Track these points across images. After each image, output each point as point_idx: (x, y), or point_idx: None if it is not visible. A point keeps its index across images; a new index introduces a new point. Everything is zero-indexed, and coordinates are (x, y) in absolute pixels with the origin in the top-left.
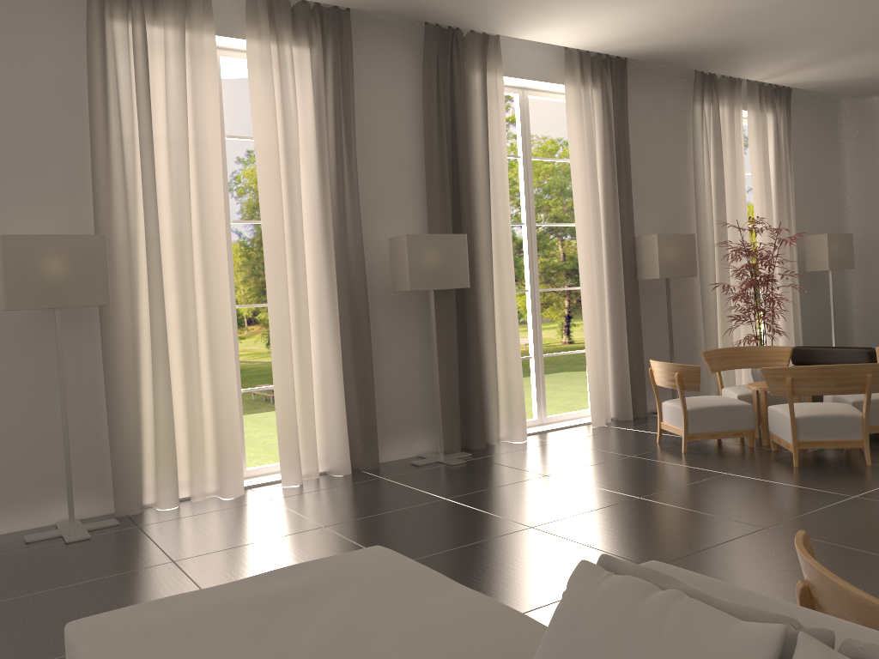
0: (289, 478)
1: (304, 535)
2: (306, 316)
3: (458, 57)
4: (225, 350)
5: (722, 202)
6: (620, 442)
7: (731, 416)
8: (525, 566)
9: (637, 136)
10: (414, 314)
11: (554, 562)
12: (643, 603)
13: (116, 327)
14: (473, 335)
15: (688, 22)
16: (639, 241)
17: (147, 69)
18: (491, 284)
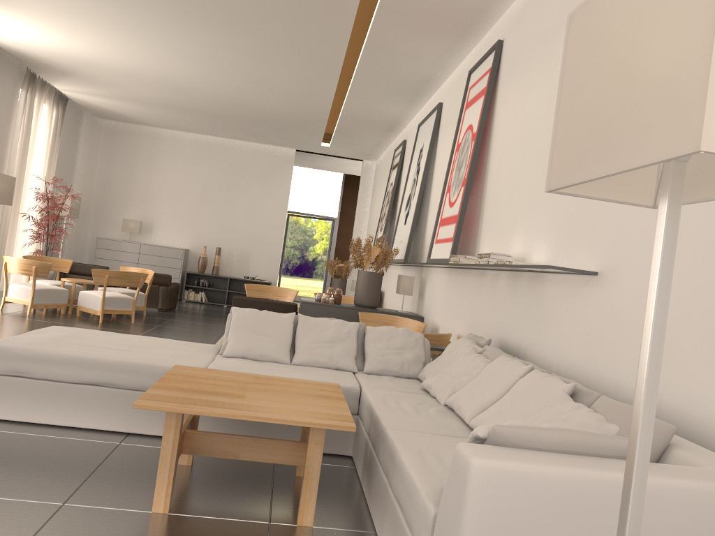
0: None
1: None
2: None
3: None
4: None
5: (25, 160)
6: None
7: (58, 295)
8: None
9: None
10: None
11: None
12: (261, 312)
13: None
14: None
15: (63, 54)
16: None
17: None
18: None
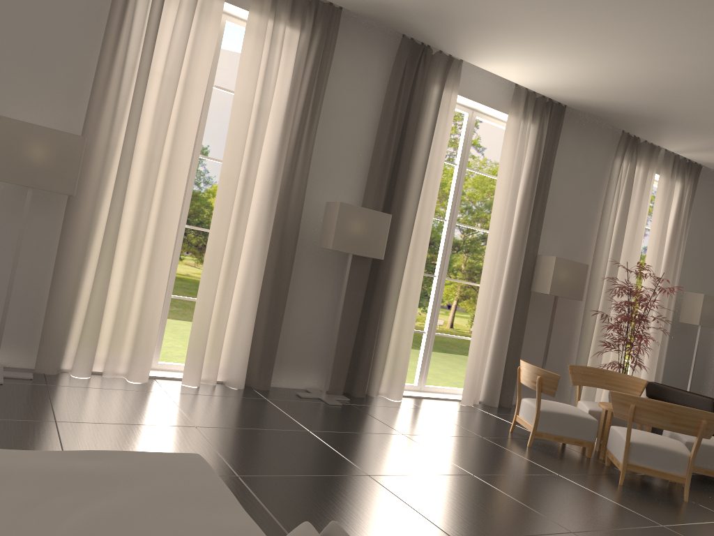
0: (189, 379)
1: (175, 429)
2: (240, 248)
3: (423, 70)
4: (163, 258)
5: (619, 245)
6: (478, 423)
7: (577, 426)
8: (345, 508)
9: (560, 172)
10: (332, 270)
11: (373, 511)
12: None
13: (77, 216)
14: (377, 301)
15: (622, 86)
16: (539, 259)
17: (160, 14)
18: (404, 262)
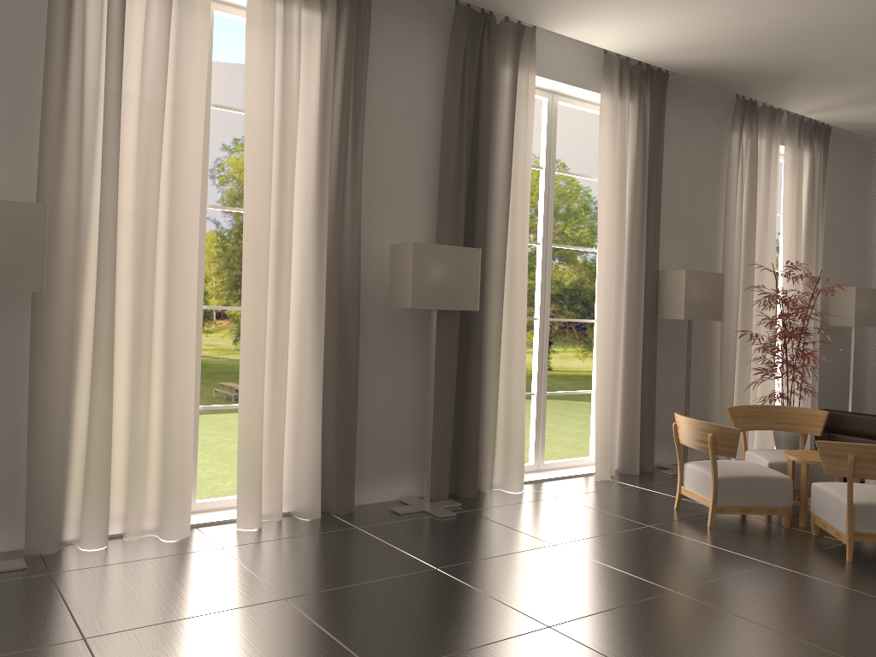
0: (246, 519)
1: (259, 611)
2: (286, 327)
3: (489, 47)
4: (184, 360)
5: (752, 242)
6: (631, 504)
7: (767, 489)
8: None
9: (670, 159)
10: (410, 335)
11: None
12: None
13: (51, 320)
14: (475, 366)
15: (749, 36)
16: (663, 276)
17: (123, 10)
18: (500, 308)
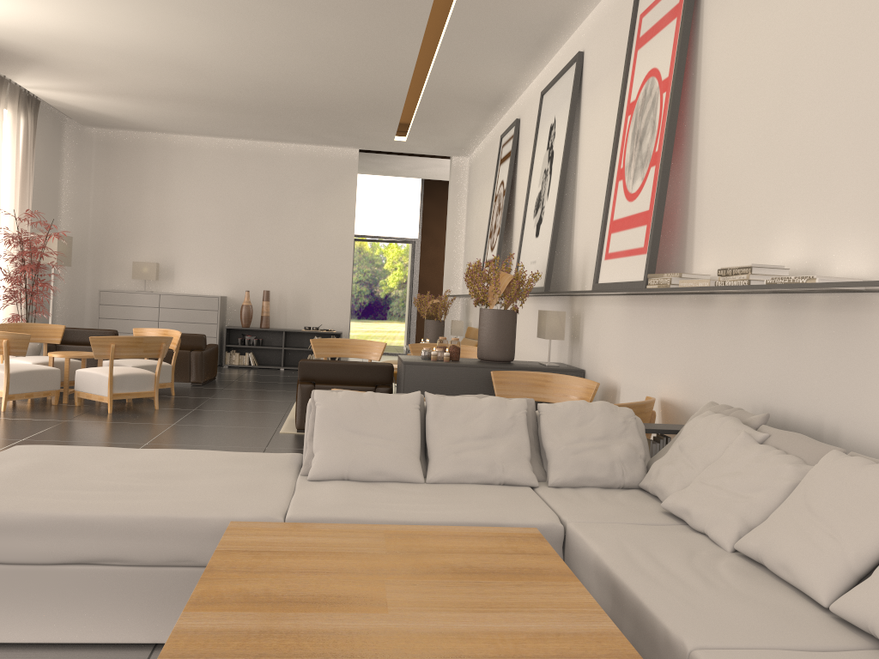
0: None
1: None
2: None
3: None
4: None
5: None
6: None
7: (44, 379)
8: None
9: None
10: None
11: None
12: (364, 396)
13: None
14: None
15: (19, 28)
16: None
17: None
18: None
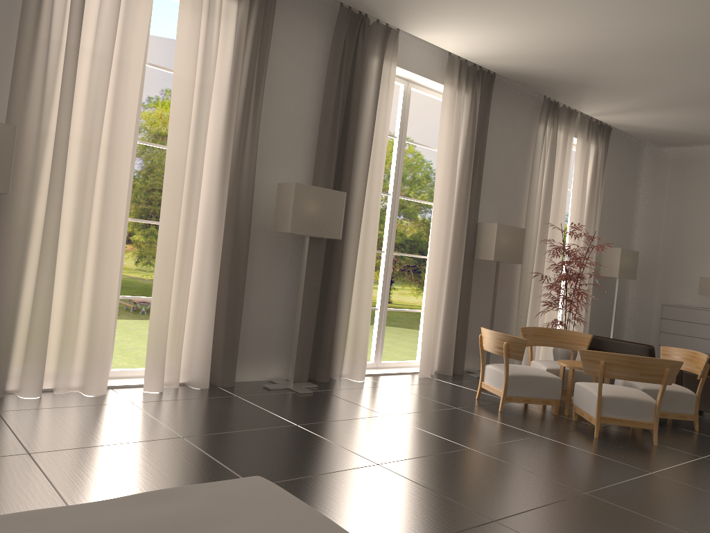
0: (151, 384)
1: (162, 443)
2: (193, 239)
3: (363, 41)
4: (112, 257)
5: (548, 208)
6: (444, 393)
7: (543, 386)
8: (377, 504)
9: (492, 140)
10: (287, 254)
11: (403, 503)
12: None
13: (10, 217)
14: (335, 282)
15: (555, 52)
16: (481, 227)
17: None
18: (357, 240)
